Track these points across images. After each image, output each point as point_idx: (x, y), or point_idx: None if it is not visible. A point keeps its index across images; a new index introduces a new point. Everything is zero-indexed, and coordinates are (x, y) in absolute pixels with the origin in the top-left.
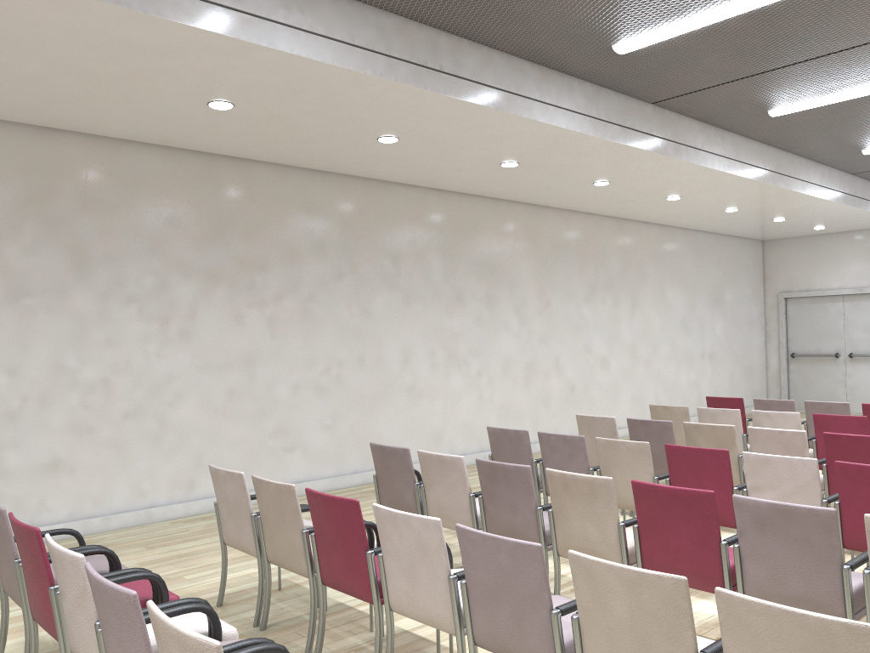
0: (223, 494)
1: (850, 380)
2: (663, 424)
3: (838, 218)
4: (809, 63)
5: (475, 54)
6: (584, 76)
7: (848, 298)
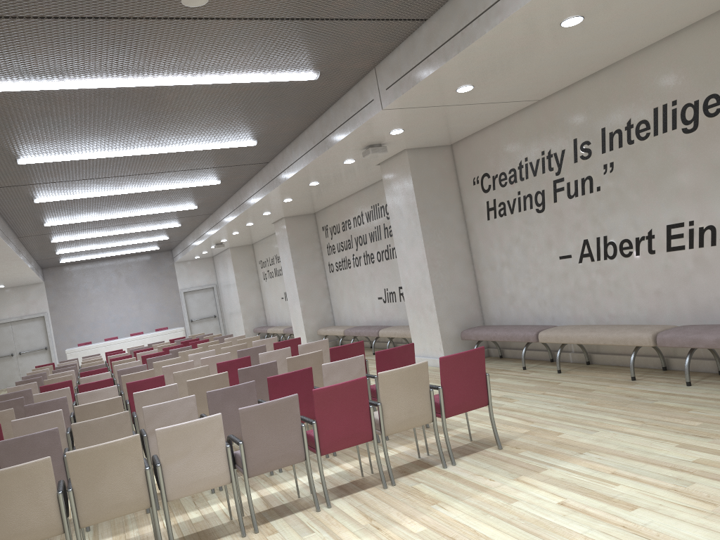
0: None
1: (21, 366)
2: (73, 365)
3: (20, 281)
4: (88, 229)
5: (5, 225)
6: (15, 230)
7: (14, 323)
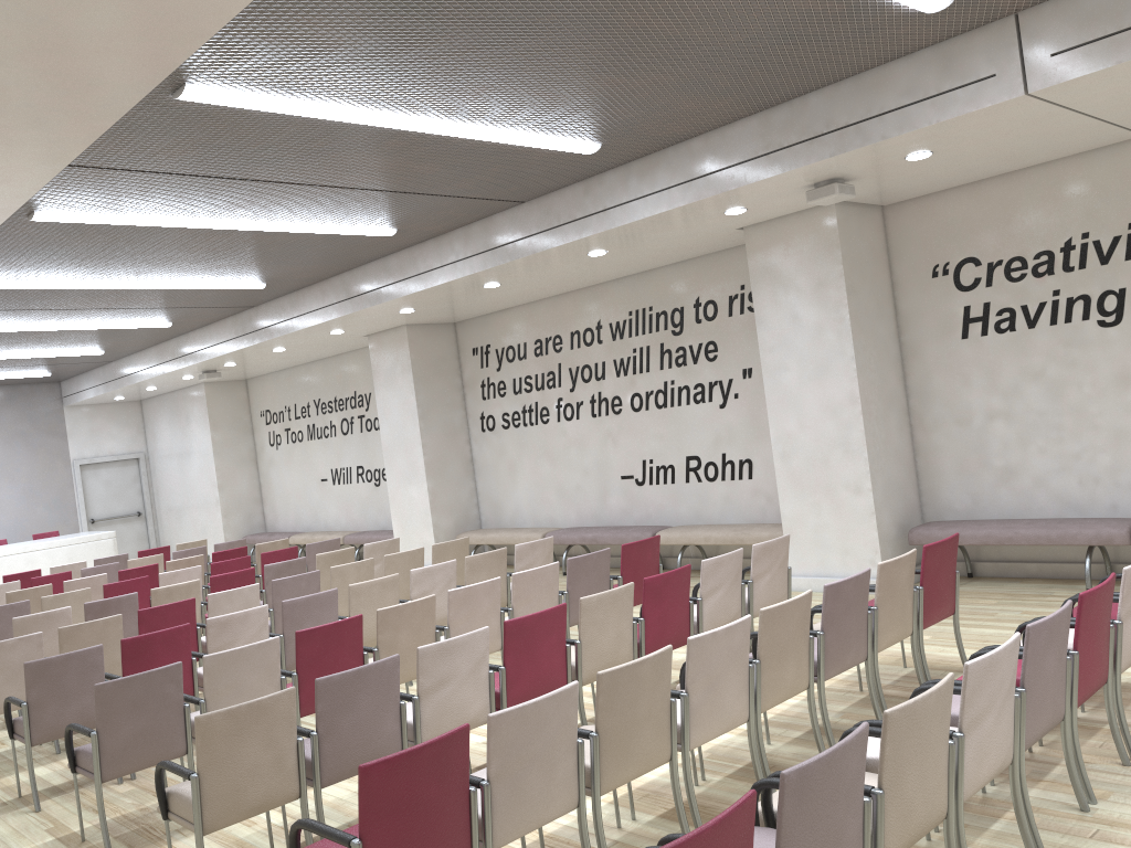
0: (4, 663)
1: None
2: None
3: None
4: (4, 311)
5: None
6: None
7: None
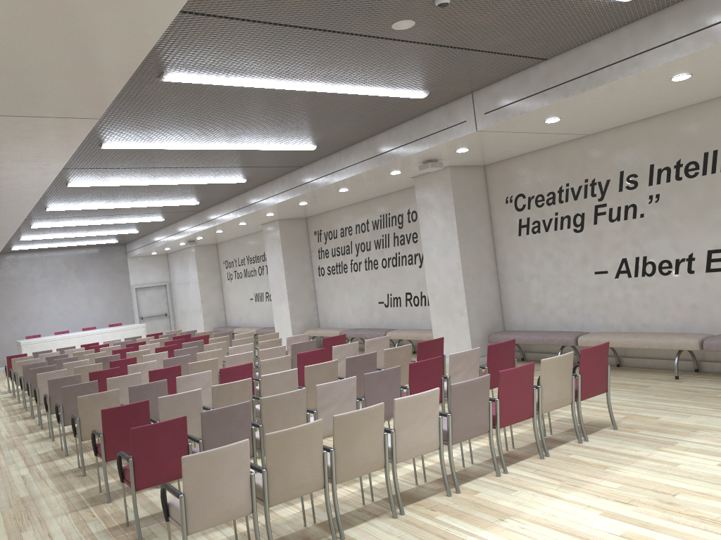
0: None
1: None
2: (64, 355)
3: None
4: (77, 217)
5: None
6: None
7: None
